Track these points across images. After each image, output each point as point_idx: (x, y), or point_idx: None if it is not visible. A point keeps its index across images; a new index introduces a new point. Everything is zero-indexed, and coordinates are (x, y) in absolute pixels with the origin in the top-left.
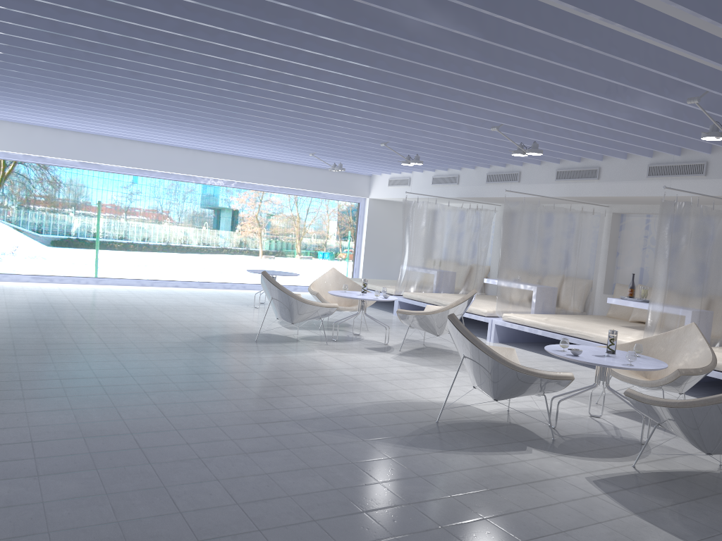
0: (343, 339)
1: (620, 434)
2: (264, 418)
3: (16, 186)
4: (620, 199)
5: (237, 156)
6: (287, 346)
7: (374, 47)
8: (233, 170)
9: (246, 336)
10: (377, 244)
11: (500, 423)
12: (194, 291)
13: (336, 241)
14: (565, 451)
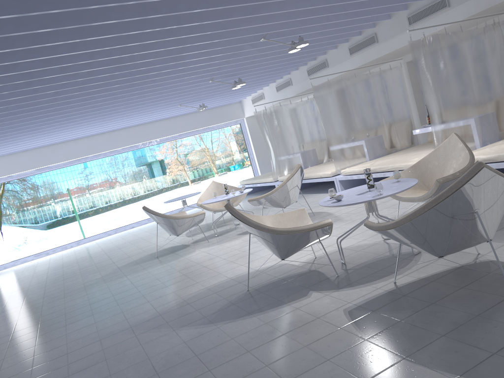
0: (224, 232)
1: (401, 250)
2: (110, 332)
3: (10, 199)
4: (401, 51)
5: (139, 125)
6: (177, 253)
7: (87, 21)
8: (140, 135)
9: (152, 255)
10: (263, 147)
11: (300, 274)
12: (143, 227)
13: (240, 155)
14: (341, 285)
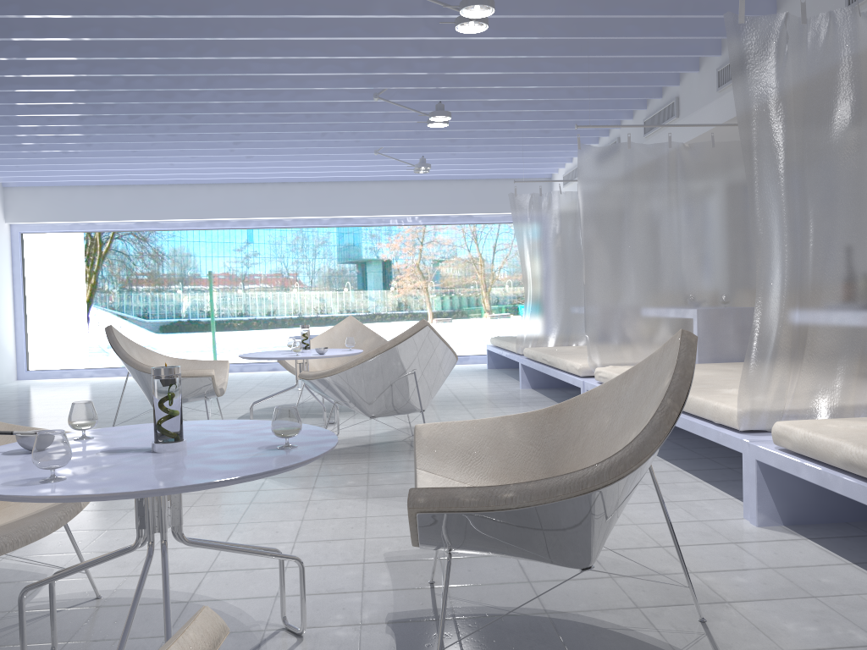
0: None
1: None
2: None
3: (115, 265)
4: None
5: (334, 182)
6: None
7: None
8: (331, 202)
9: None
10: None
11: None
12: (283, 374)
13: None
14: None
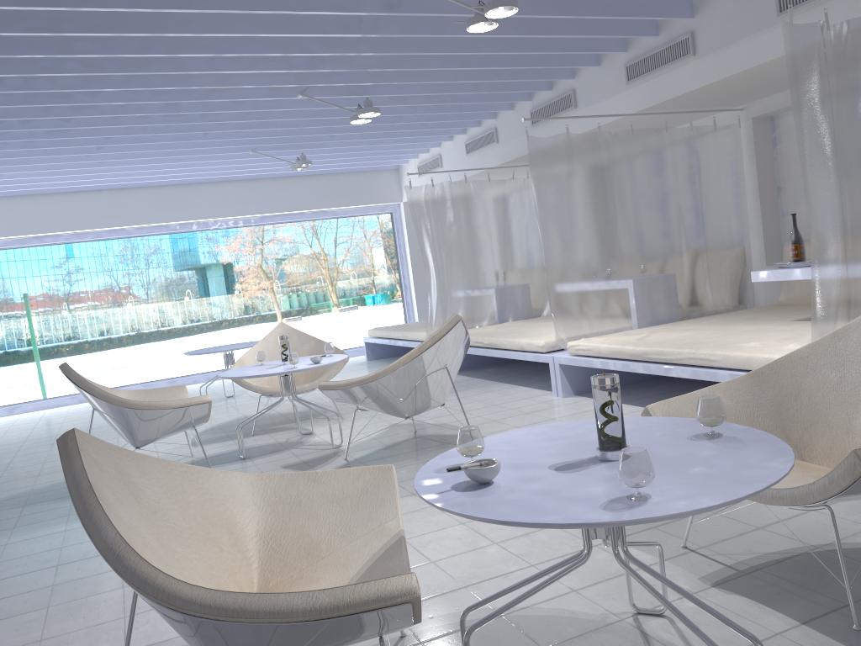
0: (266, 450)
1: None
2: None
3: None
4: (747, 83)
5: (180, 185)
6: None
7: None
8: (179, 206)
9: None
10: None
11: None
12: None
13: (389, 276)
14: None
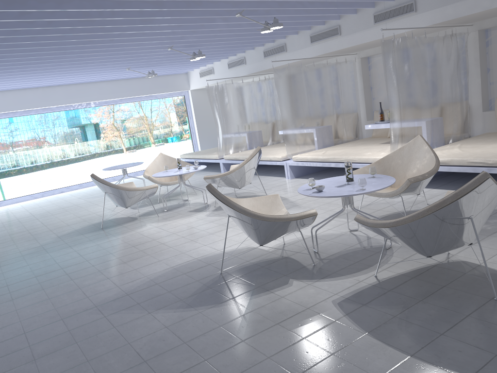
0: (173, 207)
1: (371, 244)
2: (71, 311)
3: None
4: (360, 46)
5: (78, 84)
6: (125, 226)
7: None
8: (79, 95)
9: (96, 225)
10: (205, 122)
11: (274, 260)
12: (74, 192)
13: (179, 127)
14: (321, 275)
